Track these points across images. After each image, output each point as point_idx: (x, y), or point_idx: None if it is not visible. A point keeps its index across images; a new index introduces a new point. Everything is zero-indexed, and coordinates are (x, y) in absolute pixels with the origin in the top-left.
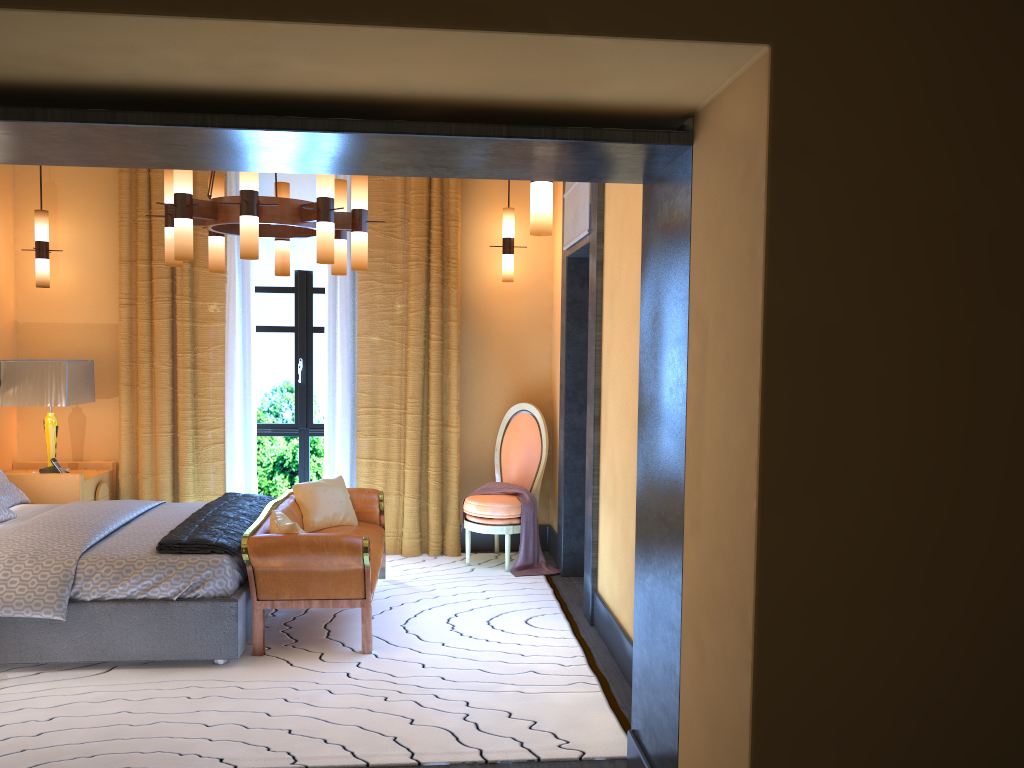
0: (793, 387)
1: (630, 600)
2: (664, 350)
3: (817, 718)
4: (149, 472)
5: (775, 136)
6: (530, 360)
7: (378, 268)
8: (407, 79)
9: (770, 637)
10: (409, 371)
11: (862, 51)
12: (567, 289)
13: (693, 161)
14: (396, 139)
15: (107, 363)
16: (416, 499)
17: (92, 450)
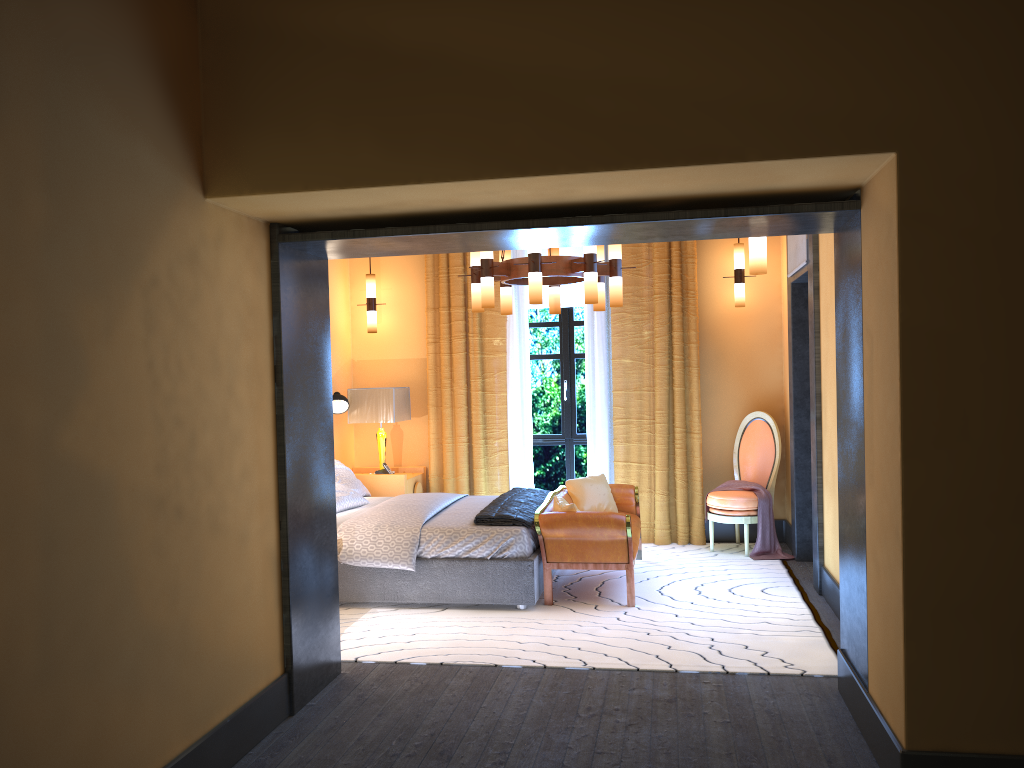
0: (923, 375)
1: None
2: (850, 356)
3: (952, 601)
4: (451, 474)
5: (902, 211)
6: (762, 374)
7: (627, 302)
8: (656, 189)
9: (914, 544)
10: (656, 387)
11: (963, 149)
12: (792, 310)
13: (861, 221)
14: (649, 224)
15: (417, 389)
16: (665, 495)
17: (408, 458)
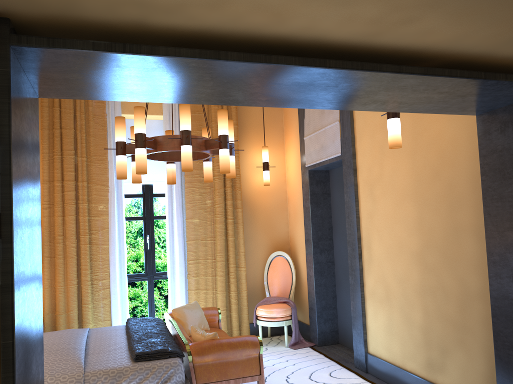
0: None
1: (420, 355)
2: None
3: None
4: (63, 310)
5: None
6: (277, 227)
7: (196, 181)
8: (468, 37)
9: None
10: (217, 237)
11: None
12: (309, 187)
13: None
14: (421, 79)
15: None
16: (225, 311)
17: None
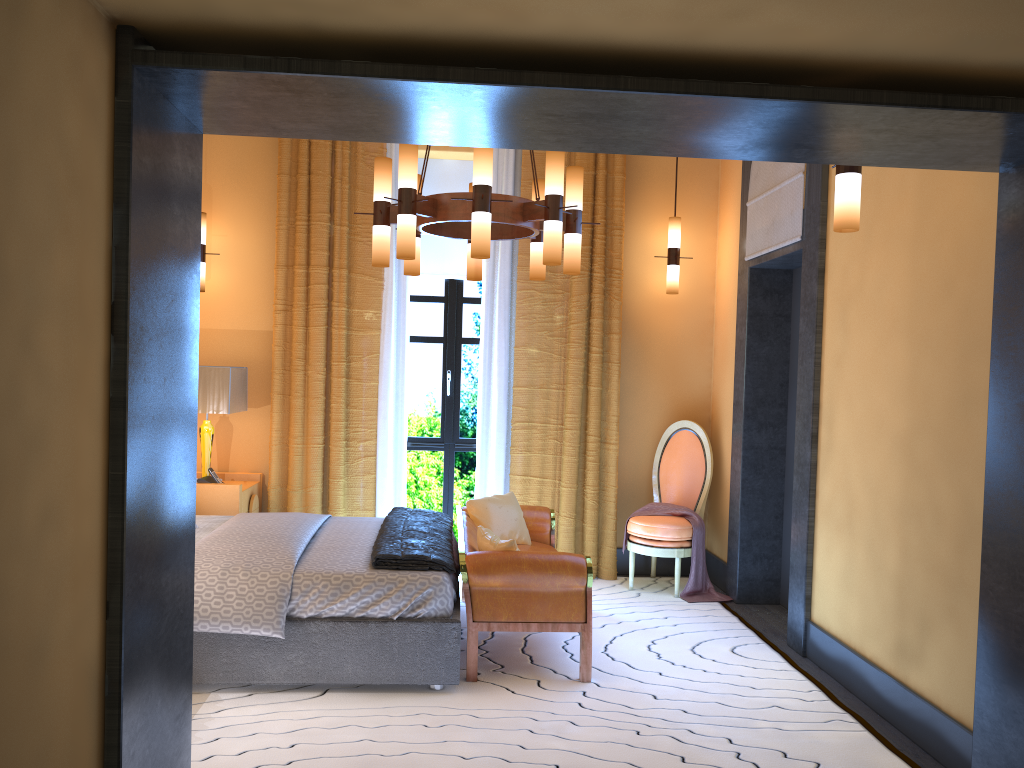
0: None
1: (887, 631)
2: None
3: None
4: (299, 485)
5: None
6: (689, 376)
7: None
8: (876, 34)
9: None
10: (568, 385)
11: None
12: (749, 301)
13: None
14: (813, 108)
15: (256, 371)
16: (573, 519)
17: (238, 461)
